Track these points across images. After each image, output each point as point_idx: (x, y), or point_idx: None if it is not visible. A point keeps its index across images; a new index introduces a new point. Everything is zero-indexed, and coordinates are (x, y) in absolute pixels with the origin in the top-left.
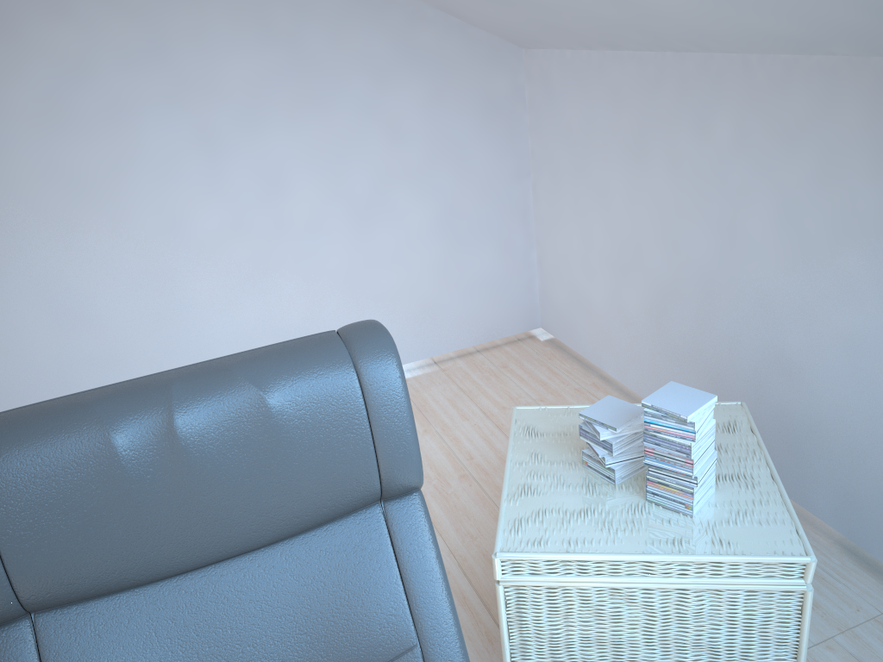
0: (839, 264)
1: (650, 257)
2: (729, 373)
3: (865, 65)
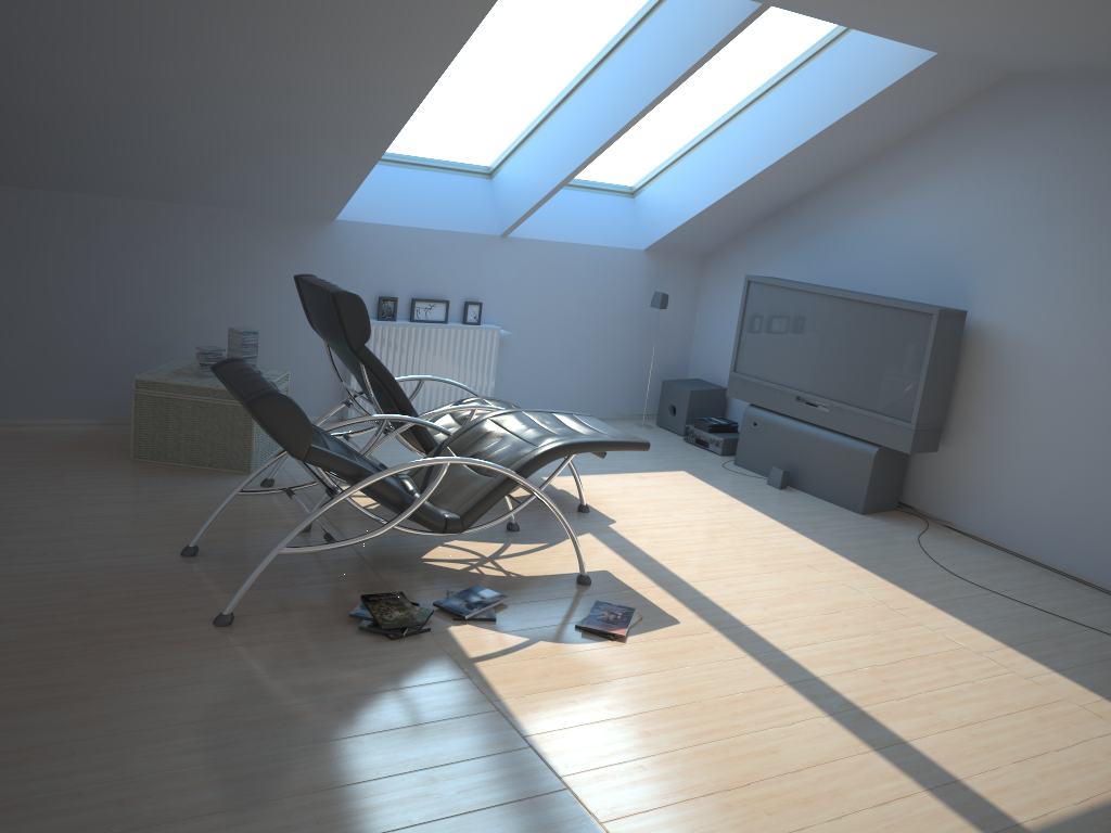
0: (190, 290)
1: (38, 316)
2: (119, 367)
3: (196, 208)
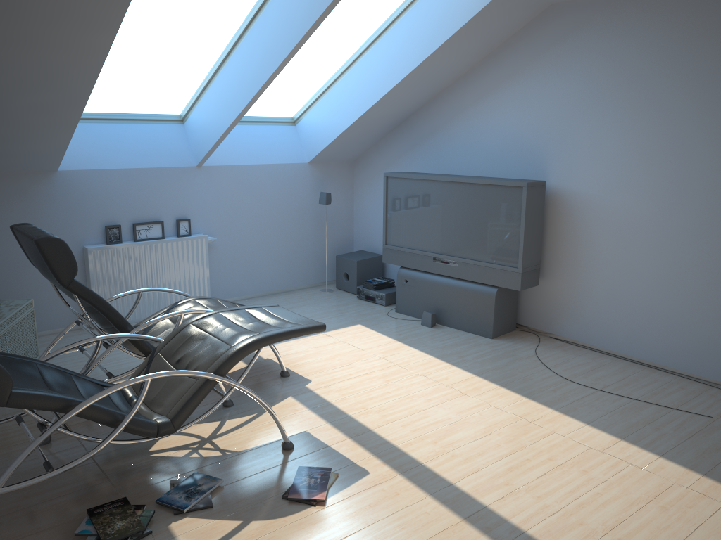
0: None
1: None
2: None
3: None
